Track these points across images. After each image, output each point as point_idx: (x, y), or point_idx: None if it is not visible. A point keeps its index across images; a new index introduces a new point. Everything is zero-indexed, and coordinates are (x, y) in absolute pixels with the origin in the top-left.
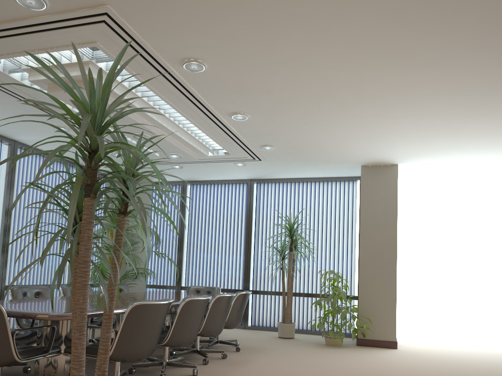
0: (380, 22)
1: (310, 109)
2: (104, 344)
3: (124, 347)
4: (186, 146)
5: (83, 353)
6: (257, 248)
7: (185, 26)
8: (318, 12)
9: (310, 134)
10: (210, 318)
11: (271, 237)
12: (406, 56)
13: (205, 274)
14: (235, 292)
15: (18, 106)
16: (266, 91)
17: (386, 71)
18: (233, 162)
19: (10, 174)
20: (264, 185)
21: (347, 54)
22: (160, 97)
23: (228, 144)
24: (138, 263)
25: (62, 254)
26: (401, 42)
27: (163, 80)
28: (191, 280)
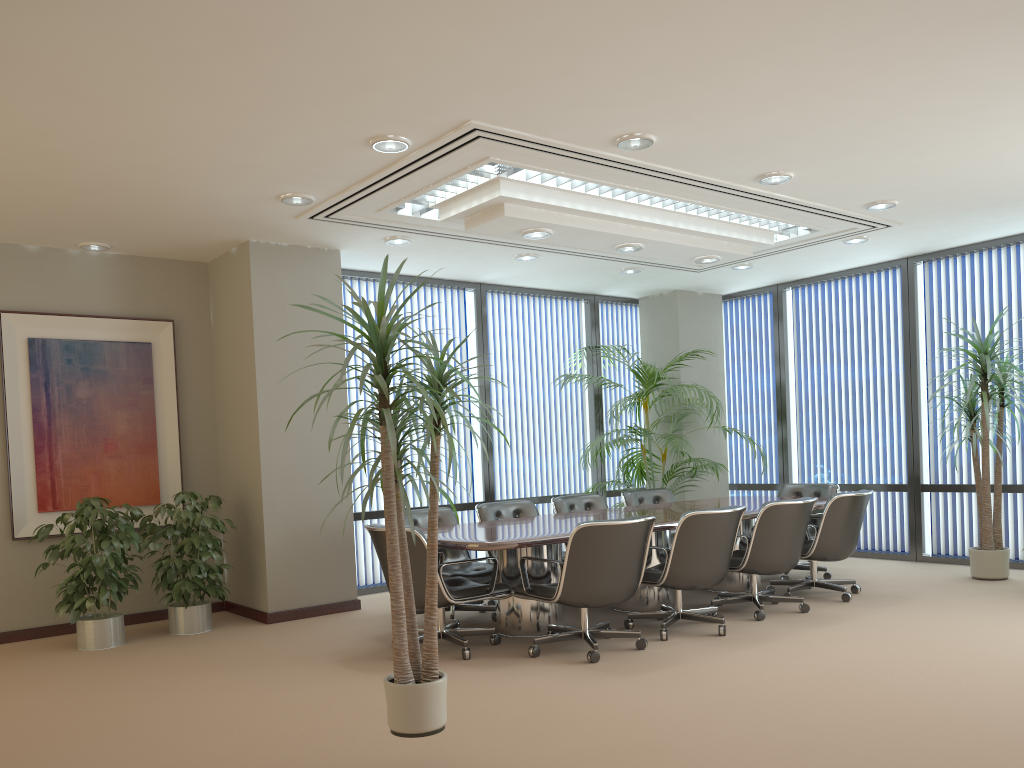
0: (879, 1)
1: (897, 135)
2: (429, 577)
3: (576, 586)
4: (719, 239)
5: (399, 584)
6: (934, 399)
7: (580, 108)
8: (756, 29)
9: (946, 167)
10: (760, 543)
11: (961, 372)
12: (996, 17)
13: (832, 458)
14: (892, 490)
15: (455, 245)
16: (784, 136)
17: (983, 47)
18: (837, 240)
19: (479, 335)
20: (940, 264)
21: (871, 52)
22: (623, 189)
23: (798, 217)
24: (683, 452)
25: (578, 445)
26: (958, 6)
27: (608, 169)
28: (809, 472)
